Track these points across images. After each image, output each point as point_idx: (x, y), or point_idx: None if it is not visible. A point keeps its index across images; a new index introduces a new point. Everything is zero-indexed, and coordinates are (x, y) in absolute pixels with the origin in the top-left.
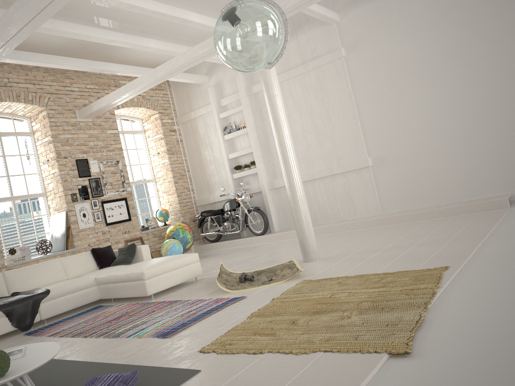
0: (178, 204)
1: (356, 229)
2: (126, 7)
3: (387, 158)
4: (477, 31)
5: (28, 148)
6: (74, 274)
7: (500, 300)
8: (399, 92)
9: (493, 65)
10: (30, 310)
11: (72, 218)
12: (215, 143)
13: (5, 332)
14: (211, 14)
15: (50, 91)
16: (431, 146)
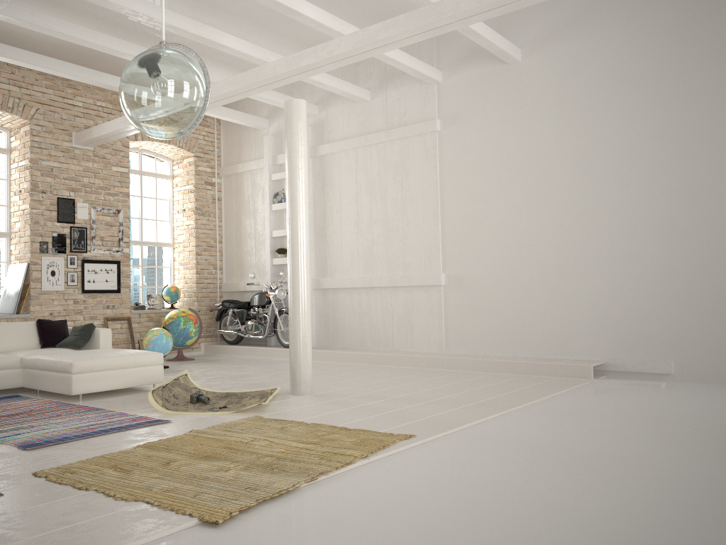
0: (195, 284)
1: (403, 366)
2: (129, 14)
3: (465, 279)
4: (606, 134)
5: None
6: (3, 348)
7: (401, 487)
8: (496, 194)
9: (616, 183)
10: None
11: (34, 274)
12: (260, 212)
13: None
14: (271, 40)
15: (41, 100)
16: (521, 275)
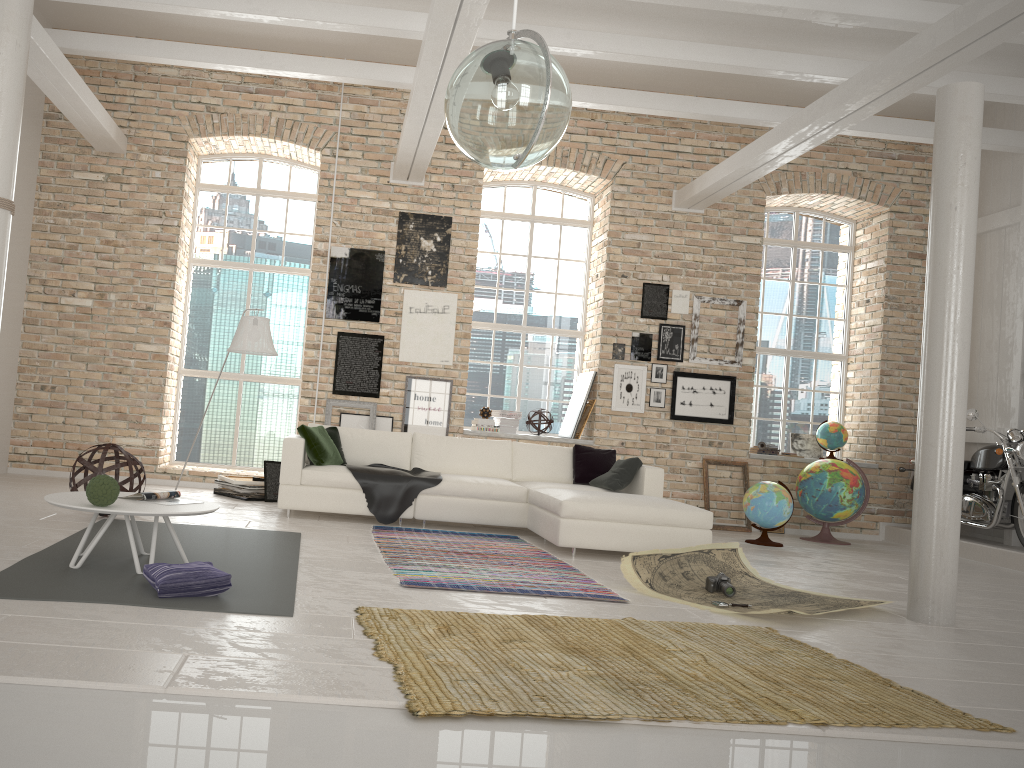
0: (875, 423)
1: None
2: (685, 3)
3: None
4: None
5: (577, 248)
6: (524, 476)
7: None
8: None
9: None
10: (400, 497)
11: (602, 386)
12: (1010, 303)
13: (356, 513)
14: None
15: (629, 151)
16: None
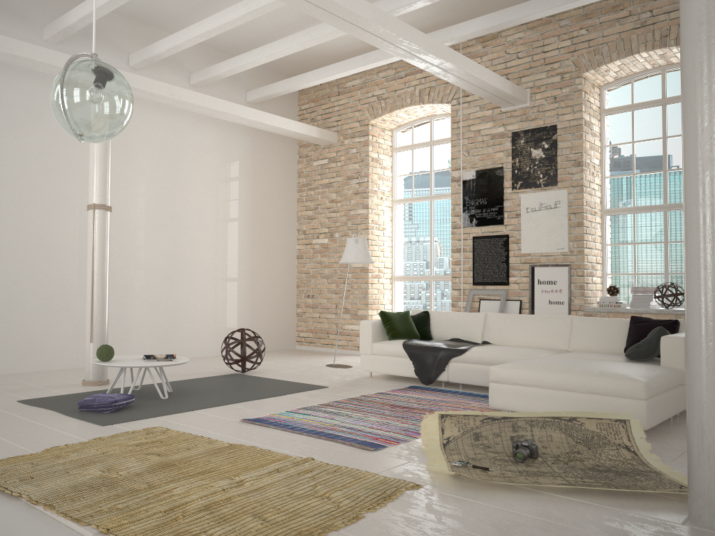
0: None
1: None
2: None
3: None
4: None
5: None
6: (578, 347)
7: None
8: None
9: None
10: (435, 364)
11: None
12: None
13: (408, 375)
14: None
15: None
16: None
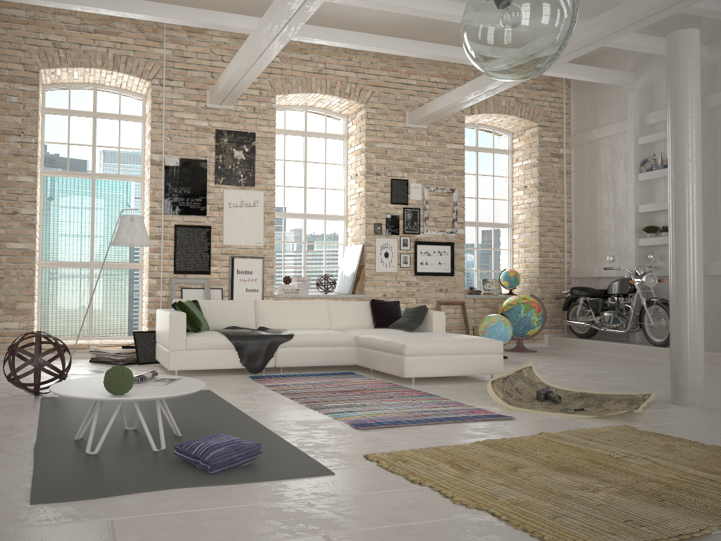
0: (537, 268)
1: None
2: None
3: None
4: None
5: (338, 155)
6: (339, 325)
7: None
8: None
9: None
10: (264, 351)
11: (368, 255)
12: (621, 185)
13: (231, 367)
14: None
15: (375, 83)
16: None
